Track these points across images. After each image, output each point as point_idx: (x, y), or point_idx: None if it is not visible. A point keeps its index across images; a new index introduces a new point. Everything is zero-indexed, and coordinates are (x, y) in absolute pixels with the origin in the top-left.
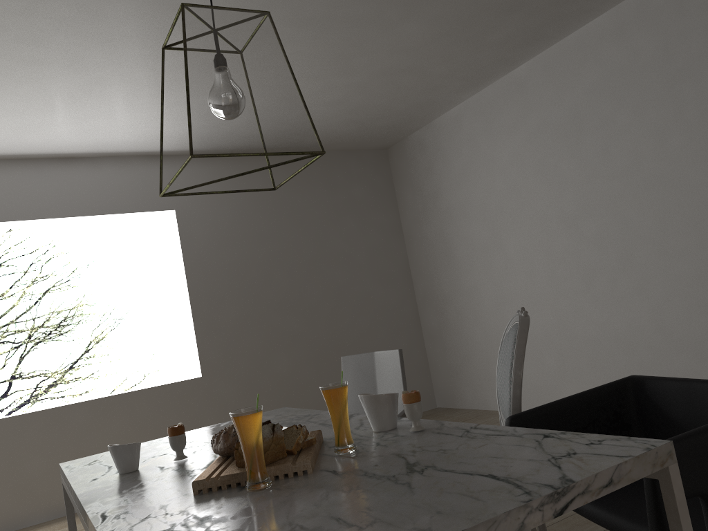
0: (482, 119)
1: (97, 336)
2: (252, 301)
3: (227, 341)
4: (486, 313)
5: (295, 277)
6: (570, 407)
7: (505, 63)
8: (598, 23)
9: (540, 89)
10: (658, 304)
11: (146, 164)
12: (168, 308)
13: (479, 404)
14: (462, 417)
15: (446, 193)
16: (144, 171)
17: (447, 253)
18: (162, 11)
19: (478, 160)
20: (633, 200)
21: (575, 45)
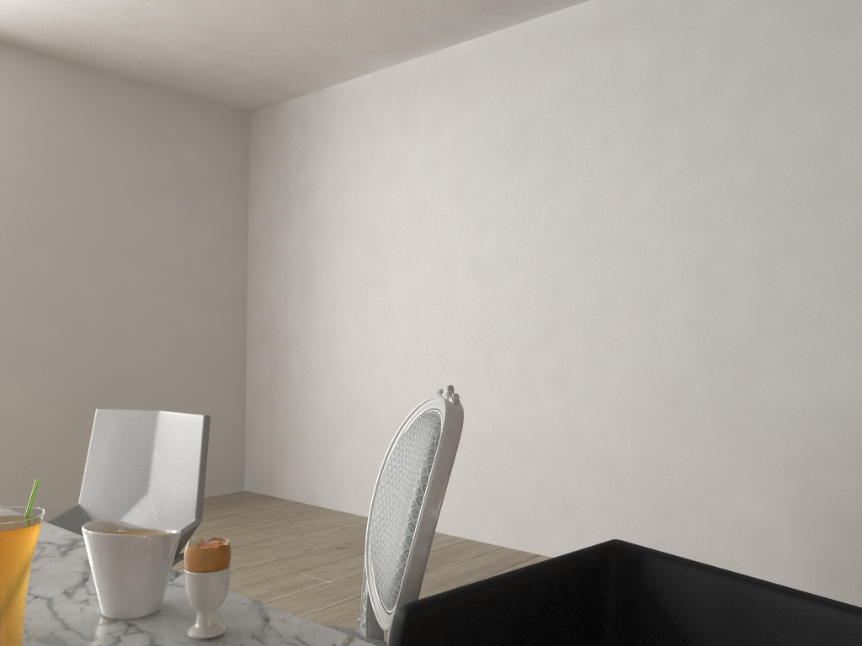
0: (396, 104)
1: None
2: None
3: None
4: (342, 373)
5: (63, 263)
6: (515, 594)
7: (447, 31)
8: (581, 11)
9: (484, 81)
10: (575, 404)
11: None
12: None
13: (305, 496)
14: (279, 513)
15: (323, 194)
16: None
17: (306, 279)
18: None
19: (377, 159)
20: (574, 260)
21: (544, 34)
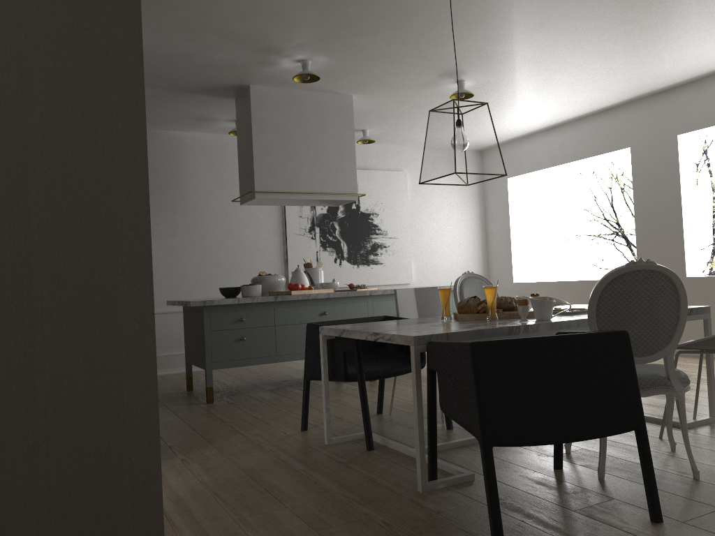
0: None
1: None
2: None
3: None
4: None
5: None
6: None
7: None
8: None
9: None
10: None
11: None
12: None
13: None
14: None
15: None
16: None
17: None
18: None
19: None
20: None
21: None
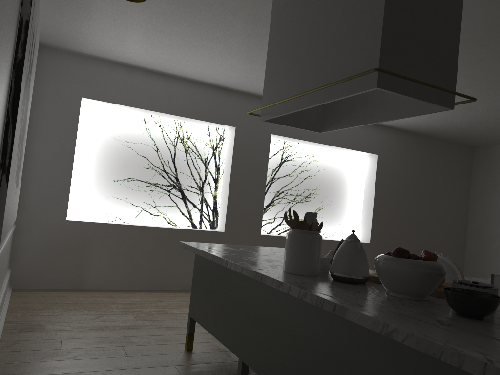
0: None
1: (320, 207)
2: (397, 211)
3: (383, 228)
4: None
5: (418, 204)
6: None
7: None
8: None
9: None
10: None
11: (371, 128)
12: (350, 202)
13: None
14: None
15: None
16: (370, 131)
17: None
18: (493, 92)
19: None
20: None
21: None
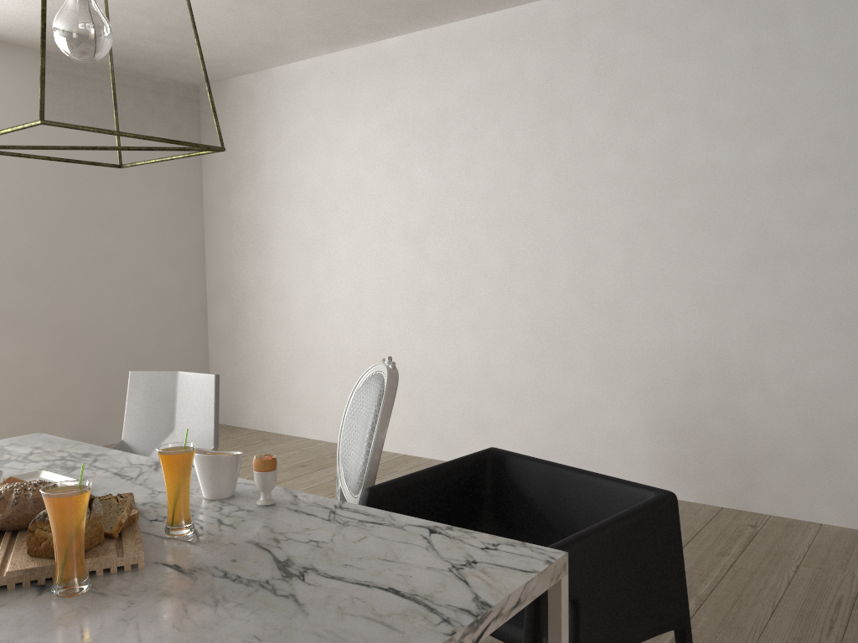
0: (334, 88)
1: None
2: None
3: None
4: (295, 321)
5: (44, 233)
6: (431, 480)
7: (377, 30)
8: (489, 20)
9: (410, 74)
10: (488, 345)
11: None
12: None
13: (267, 425)
14: (246, 440)
15: (272, 165)
16: None
17: (259, 239)
18: None
19: (319, 136)
20: (486, 230)
21: (459, 37)
